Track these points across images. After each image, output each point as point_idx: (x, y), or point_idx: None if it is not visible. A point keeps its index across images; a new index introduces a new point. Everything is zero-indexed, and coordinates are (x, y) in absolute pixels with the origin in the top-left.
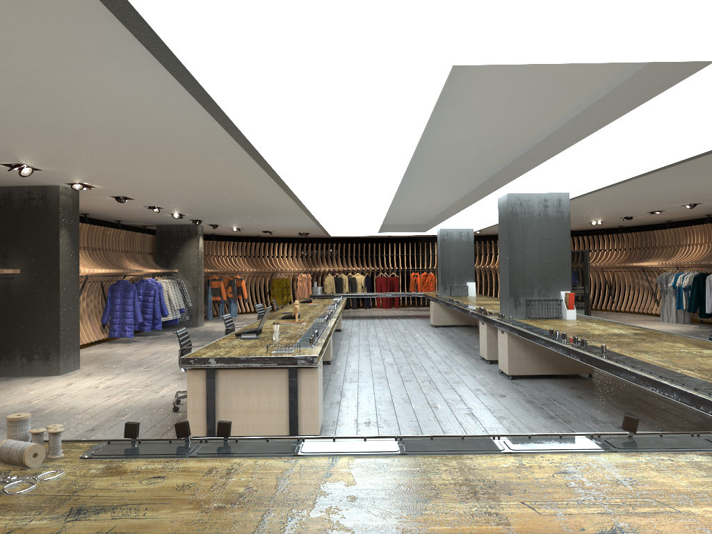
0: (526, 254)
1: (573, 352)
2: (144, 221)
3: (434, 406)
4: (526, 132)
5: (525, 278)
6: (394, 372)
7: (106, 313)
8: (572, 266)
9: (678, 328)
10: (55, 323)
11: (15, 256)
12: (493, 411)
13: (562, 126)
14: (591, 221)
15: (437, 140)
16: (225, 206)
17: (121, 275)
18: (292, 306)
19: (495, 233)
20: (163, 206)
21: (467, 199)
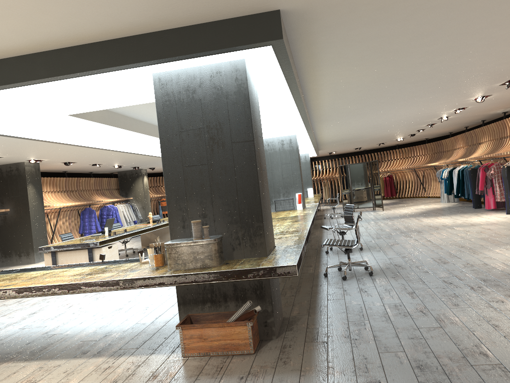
0: (274, 174)
1: None
2: (106, 171)
3: None
4: None
5: (274, 187)
6: None
7: (81, 228)
8: (371, 171)
9: (439, 206)
10: (30, 236)
11: (7, 202)
12: None
13: None
14: (395, 139)
15: None
16: (134, 159)
17: (86, 205)
18: None
19: (350, 151)
20: (99, 163)
21: None
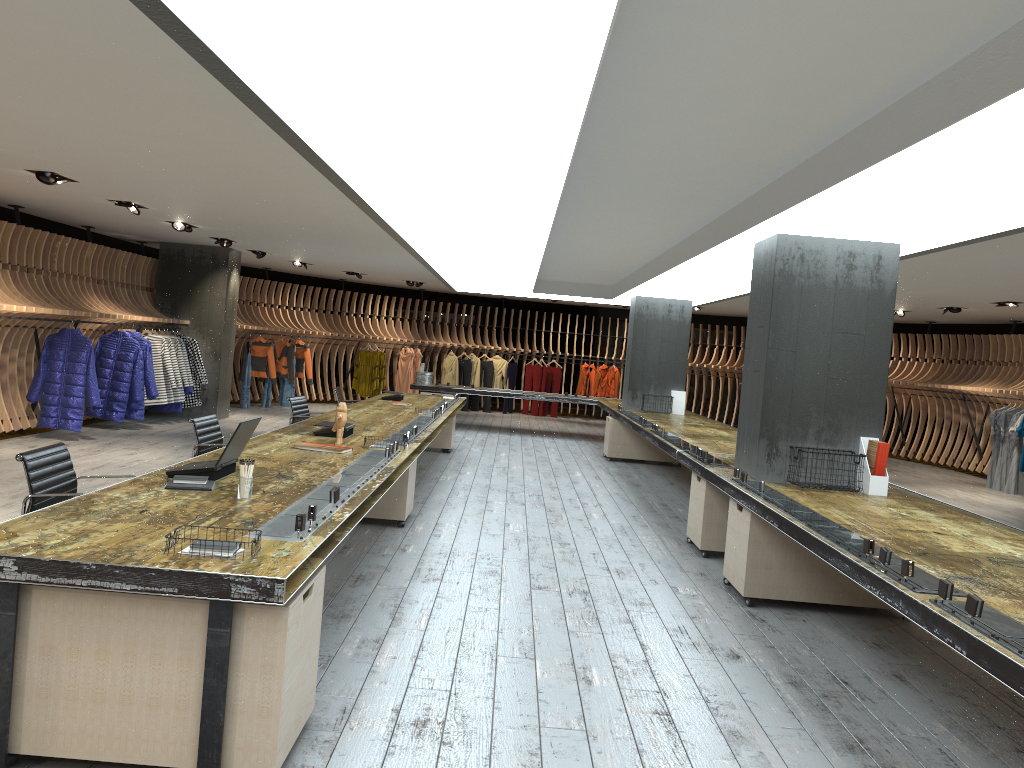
0: (802, 358)
1: (944, 625)
2: (134, 232)
3: (586, 676)
4: (873, 67)
5: (794, 404)
6: (519, 560)
7: (37, 385)
8: None
9: (1023, 505)
10: None
11: None
12: (715, 711)
13: (973, 54)
14: None
15: (654, 73)
16: (257, 214)
17: (68, 320)
18: (362, 404)
19: (723, 313)
20: (142, 203)
21: (693, 244)
